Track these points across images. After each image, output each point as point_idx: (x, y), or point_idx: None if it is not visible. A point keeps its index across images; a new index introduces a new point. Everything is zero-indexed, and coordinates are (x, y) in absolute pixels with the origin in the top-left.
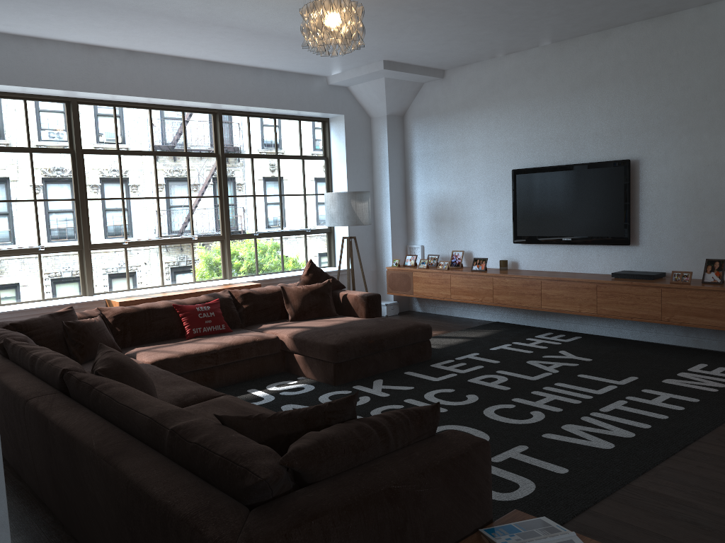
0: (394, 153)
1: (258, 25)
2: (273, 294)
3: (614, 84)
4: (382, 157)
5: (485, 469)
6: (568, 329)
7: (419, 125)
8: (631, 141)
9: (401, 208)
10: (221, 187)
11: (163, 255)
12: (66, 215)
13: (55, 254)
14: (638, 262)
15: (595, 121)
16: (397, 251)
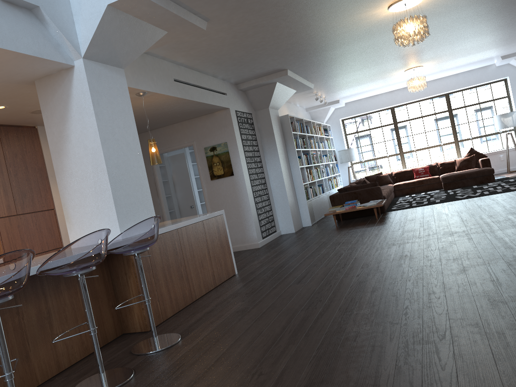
0: None
1: (424, 74)
2: (452, 162)
3: None
4: None
5: (377, 191)
6: None
7: None
8: None
9: None
10: (451, 122)
11: (430, 152)
12: (394, 144)
13: (392, 156)
14: None
15: None
16: None
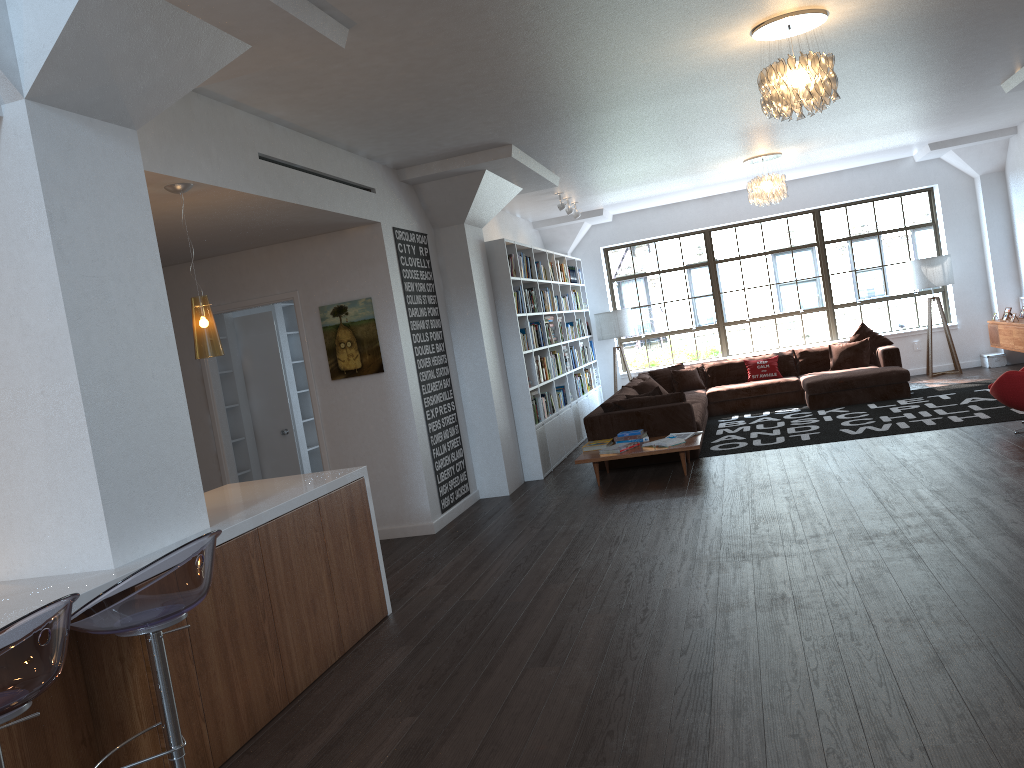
0: (992, 209)
1: (779, 169)
2: (824, 351)
3: None
4: (982, 215)
5: (684, 413)
6: None
7: (1012, 179)
8: None
9: (1007, 261)
10: (822, 269)
11: (778, 325)
12: (707, 305)
13: (703, 330)
14: None
15: None
16: (1005, 304)
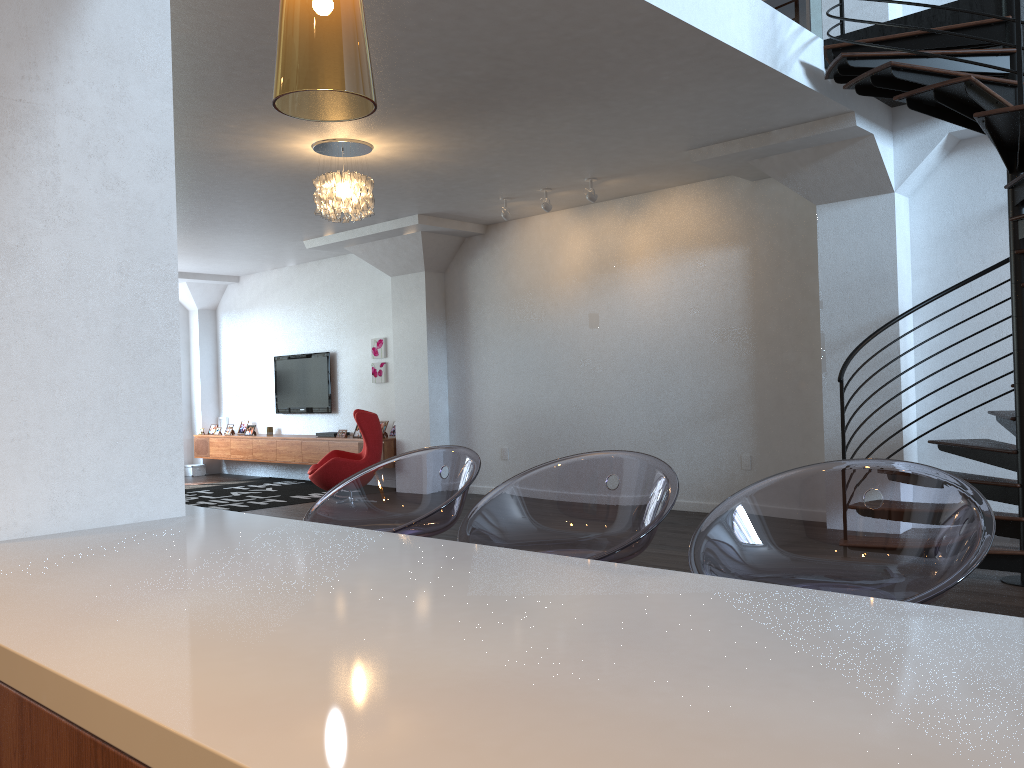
0: (205, 340)
1: None
2: None
3: (324, 298)
4: (195, 343)
5: None
6: (307, 479)
7: (225, 318)
8: (333, 338)
9: (212, 385)
10: None
11: None
12: None
13: None
14: (338, 425)
15: (316, 323)
16: (208, 422)
